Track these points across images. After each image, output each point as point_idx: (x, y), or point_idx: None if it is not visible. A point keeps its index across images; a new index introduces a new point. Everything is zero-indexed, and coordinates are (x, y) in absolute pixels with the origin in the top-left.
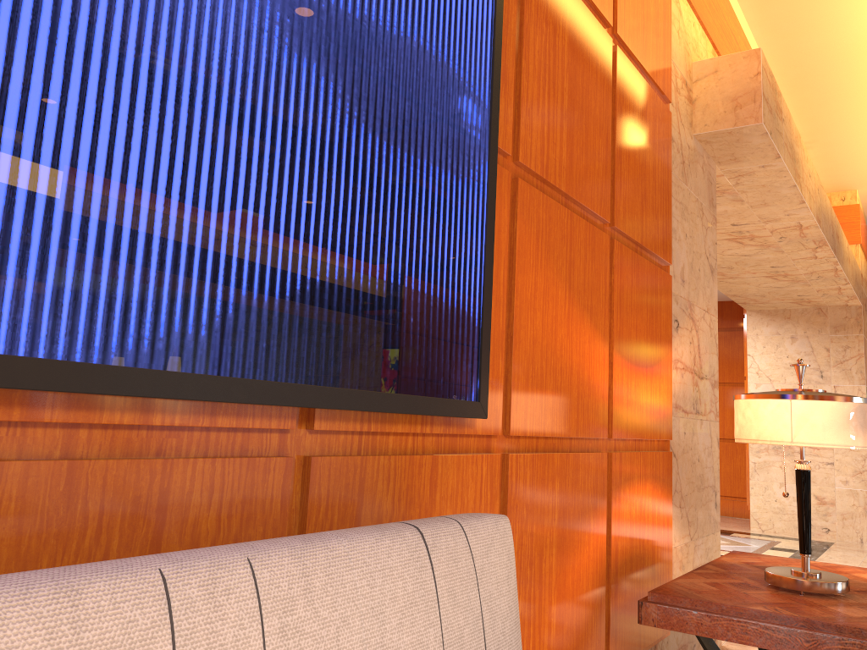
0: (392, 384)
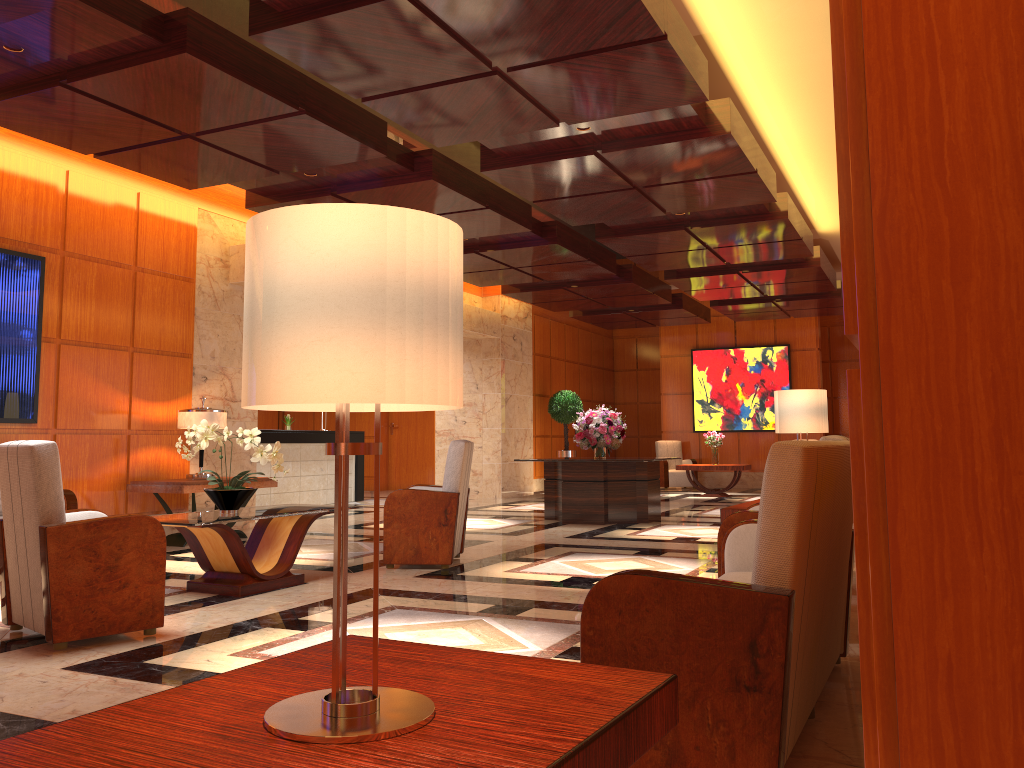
0: None
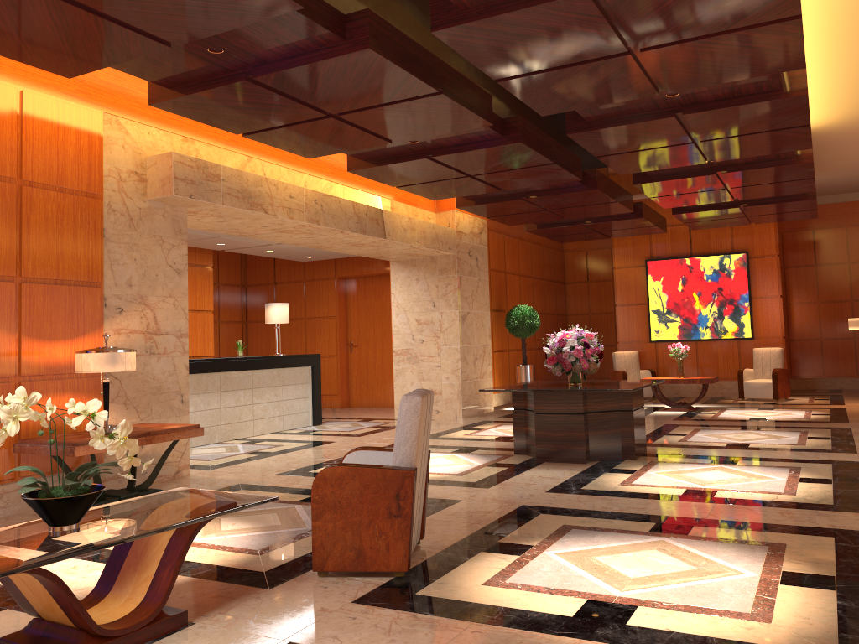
0: None
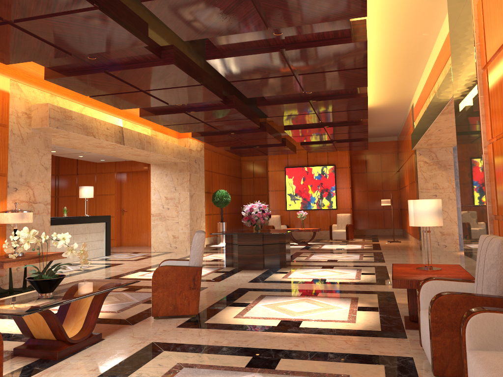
0: None
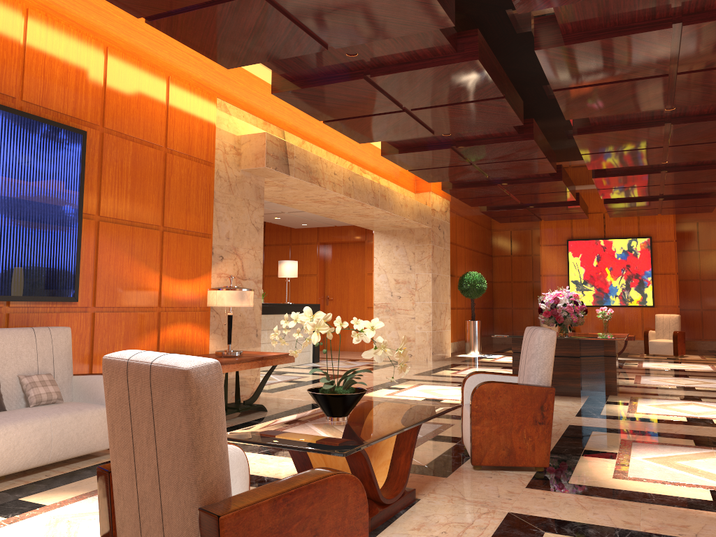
0: (36, 294)
